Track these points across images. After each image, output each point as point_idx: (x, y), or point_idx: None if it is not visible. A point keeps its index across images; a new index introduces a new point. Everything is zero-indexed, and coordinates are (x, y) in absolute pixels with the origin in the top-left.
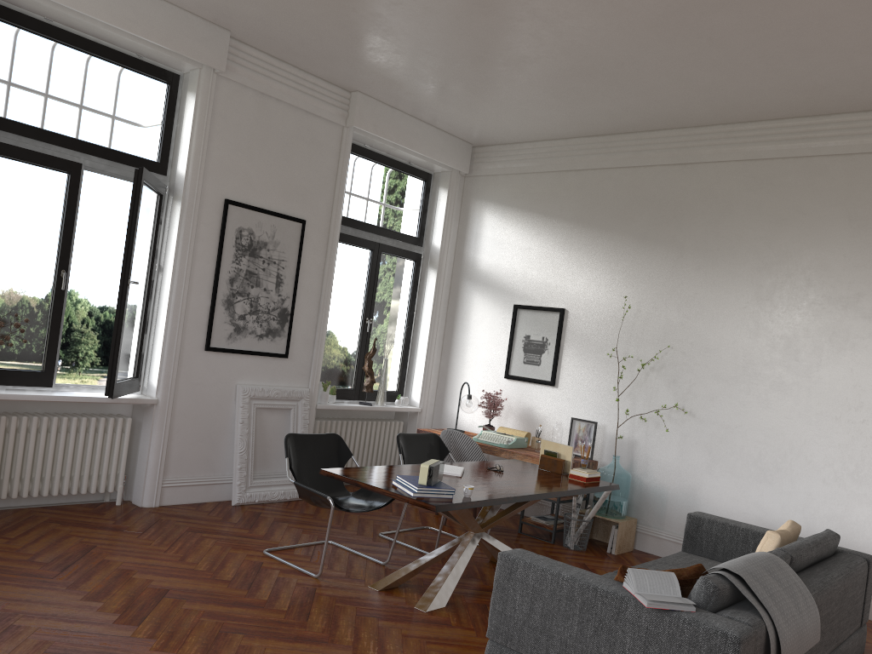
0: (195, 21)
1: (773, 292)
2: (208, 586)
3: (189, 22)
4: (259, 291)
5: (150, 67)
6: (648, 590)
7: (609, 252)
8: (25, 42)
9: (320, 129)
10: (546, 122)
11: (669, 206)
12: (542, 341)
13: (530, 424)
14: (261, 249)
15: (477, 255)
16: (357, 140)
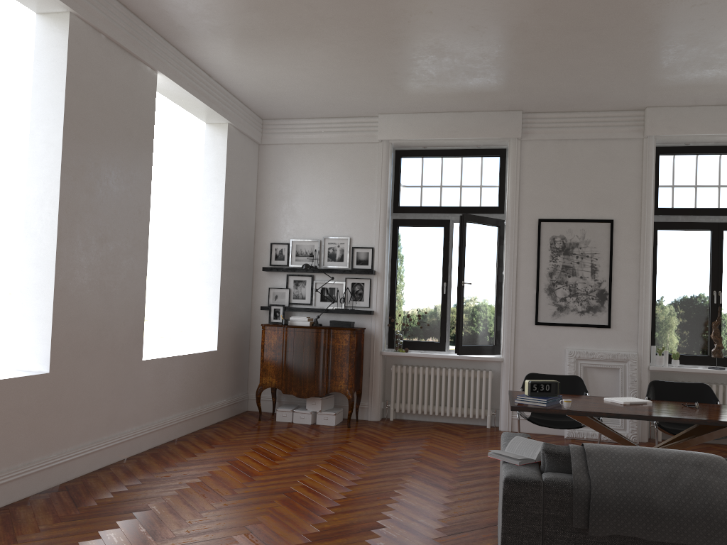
0: (495, 115)
1: None
2: (445, 460)
3: (491, 117)
4: (575, 279)
5: (485, 151)
6: (514, 451)
7: None
8: (414, 163)
9: (618, 148)
10: None
11: None
12: None
13: None
14: (573, 248)
15: None
16: (672, 142)
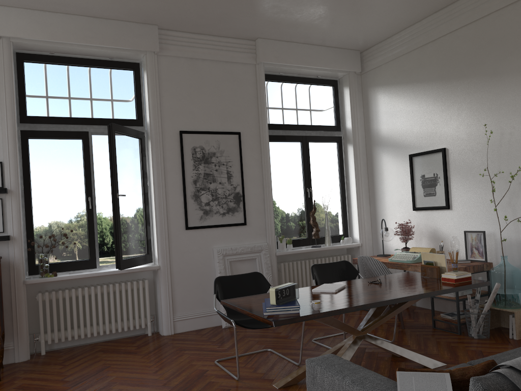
0: (132, 26)
1: None
2: None
3: (128, 27)
4: (216, 185)
5: (119, 63)
6: None
7: (469, 94)
8: (41, 70)
9: (238, 70)
10: (395, 12)
11: (510, 41)
12: (433, 176)
13: (438, 241)
14: (212, 157)
15: (378, 126)
16: (272, 71)
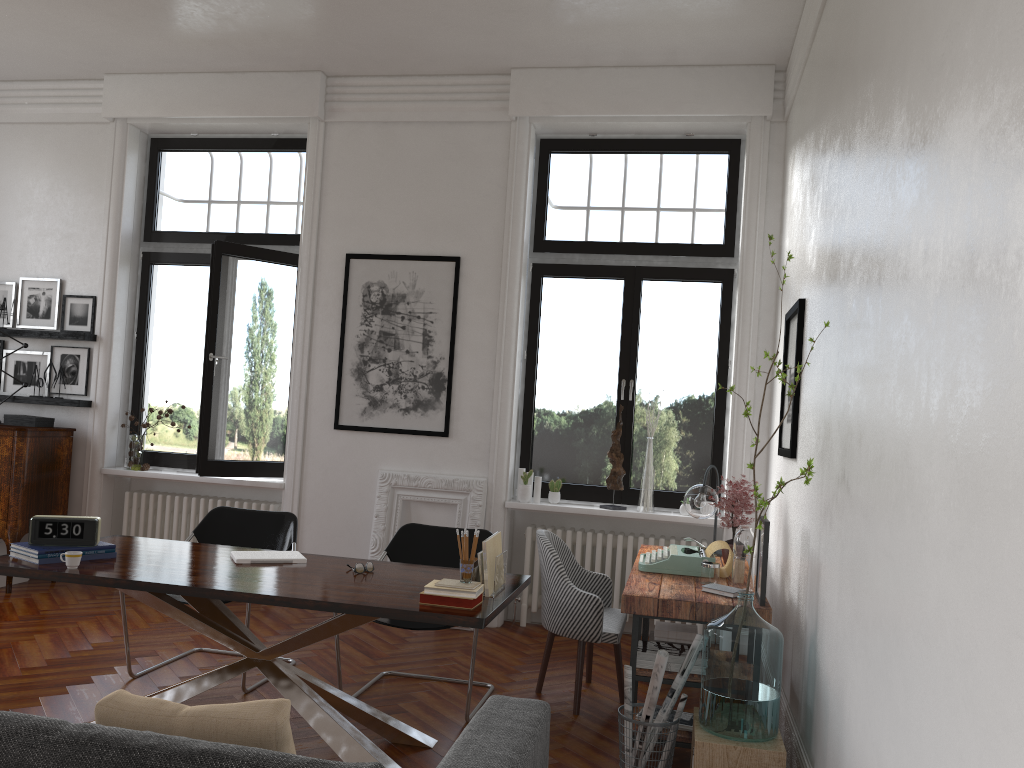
0: (280, 78)
1: (907, 91)
2: (40, 654)
3: (274, 82)
4: (399, 355)
5: (286, 142)
6: None
7: (825, 156)
8: (180, 161)
9: (474, 137)
10: None
11: None
12: (793, 372)
13: (786, 540)
14: (398, 303)
15: (784, 245)
16: (569, 132)
